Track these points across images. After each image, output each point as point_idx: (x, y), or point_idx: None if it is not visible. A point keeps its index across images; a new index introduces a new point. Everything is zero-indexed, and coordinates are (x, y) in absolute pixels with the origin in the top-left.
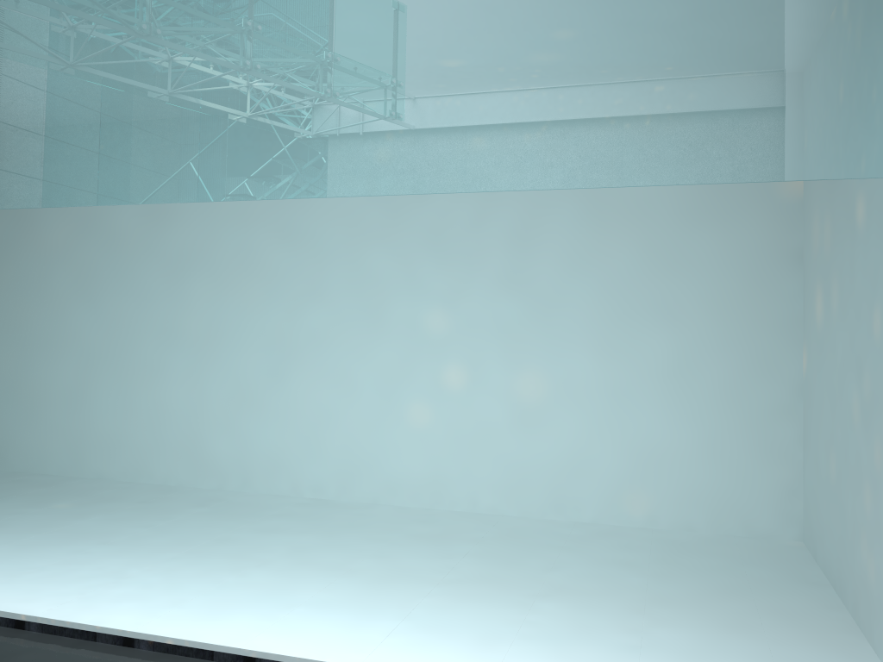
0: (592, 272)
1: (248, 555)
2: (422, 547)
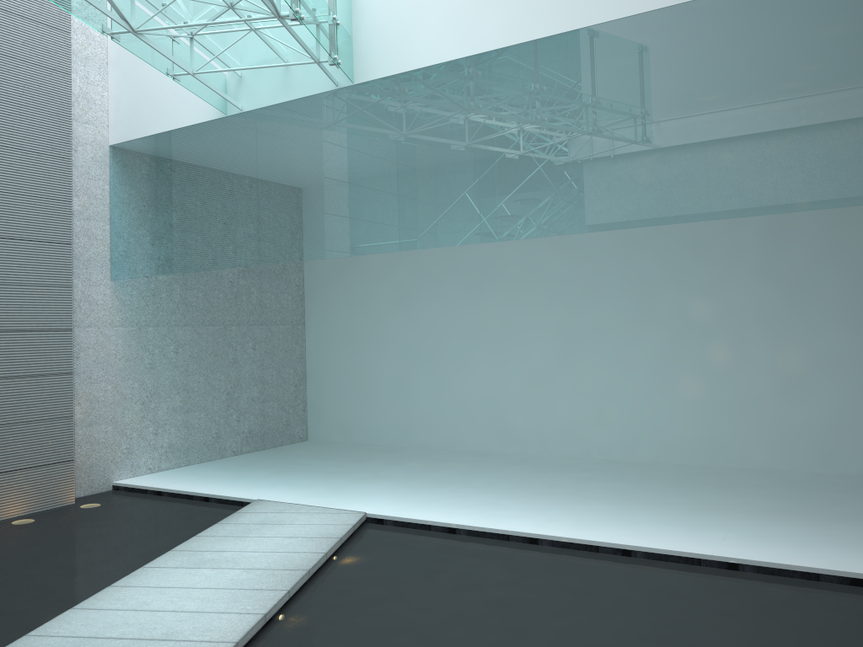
0: (844, 259)
1: (580, 494)
2: (716, 490)
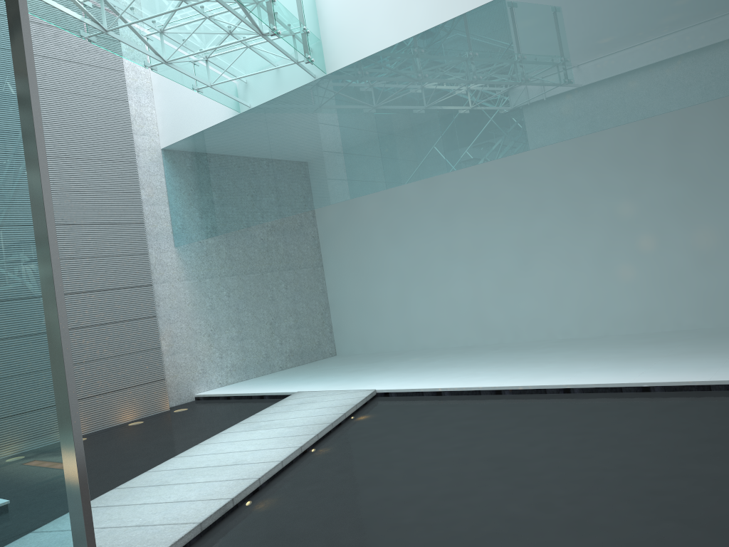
0: None
1: (540, 361)
2: (648, 346)
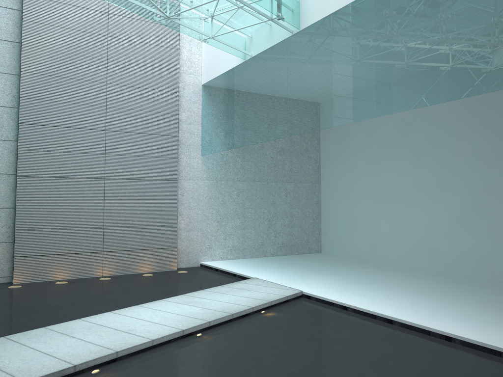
0: None
1: (456, 299)
2: None
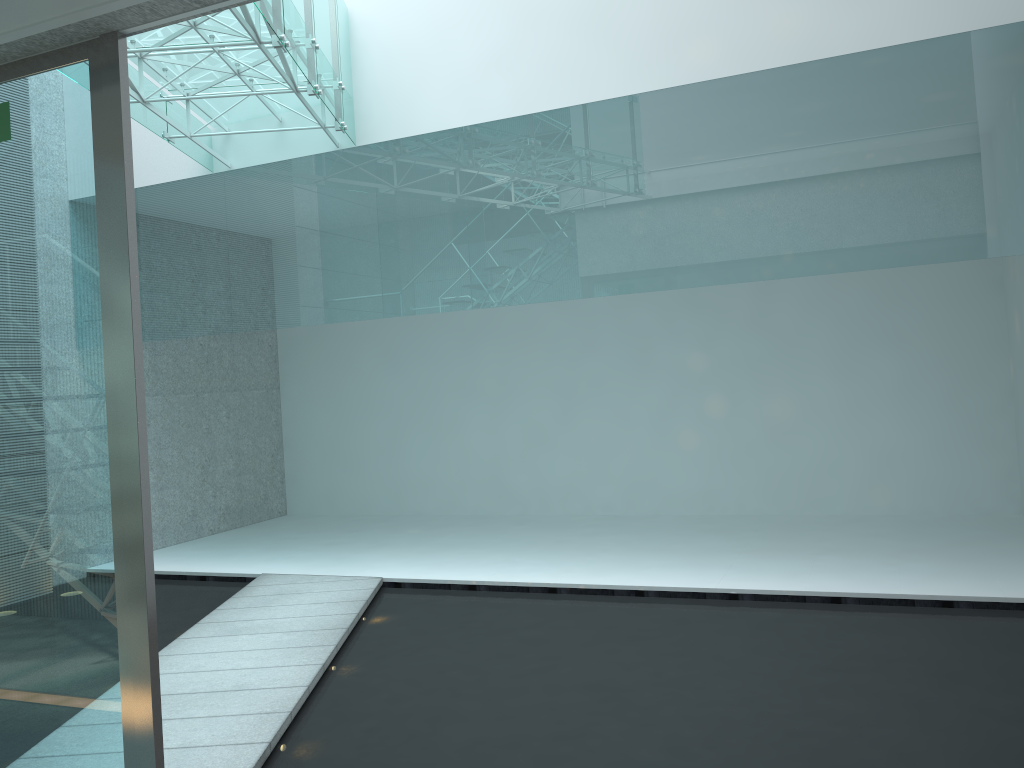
0: (825, 311)
1: (589, 547)
2: (715, 536)
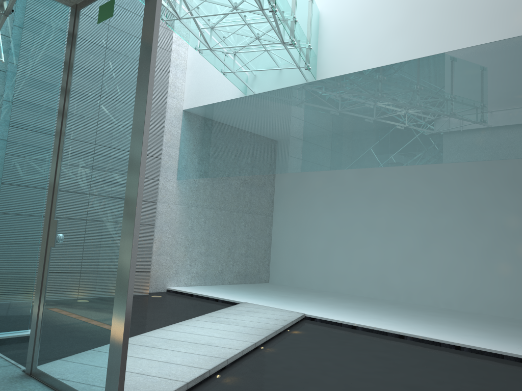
0: None
1: (431, 320)
2: (517, 328)
